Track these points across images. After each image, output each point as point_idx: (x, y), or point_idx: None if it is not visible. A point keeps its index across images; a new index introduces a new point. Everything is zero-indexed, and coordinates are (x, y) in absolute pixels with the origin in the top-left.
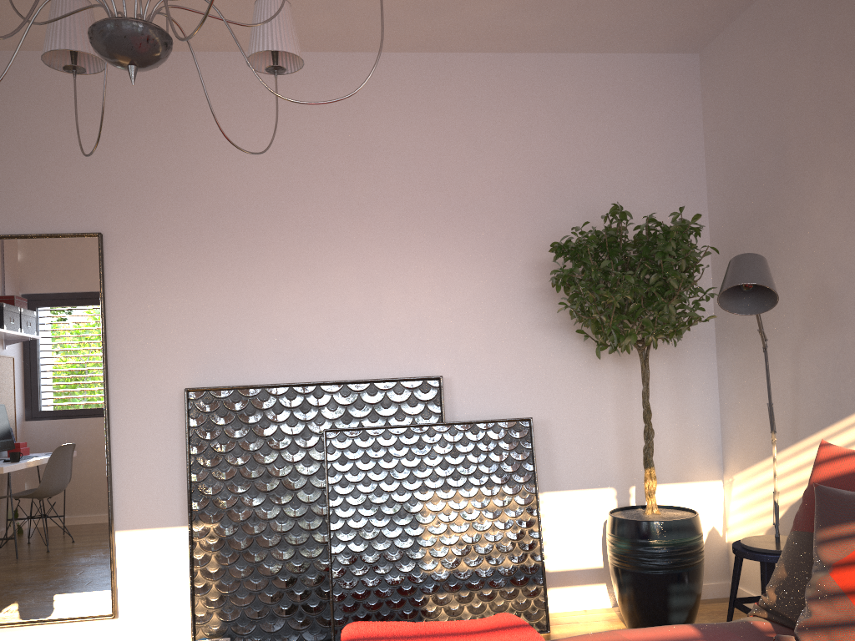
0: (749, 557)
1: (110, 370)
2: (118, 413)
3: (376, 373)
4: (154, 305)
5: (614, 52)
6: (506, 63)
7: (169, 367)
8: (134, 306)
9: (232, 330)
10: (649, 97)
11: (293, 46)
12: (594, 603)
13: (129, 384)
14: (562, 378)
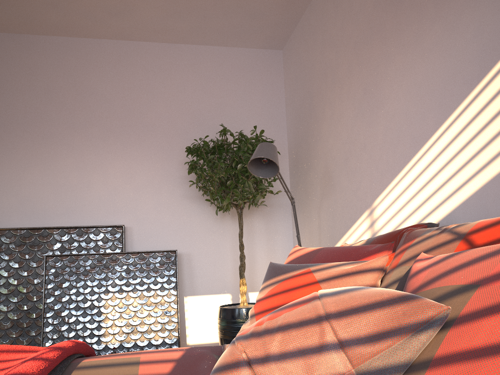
0: None
1: None
2: None
3: (84, 223)
4: None
5: (234, 46)
6: (171, 48)
7: None
8: None
9: None
10: (254, 72)
11: None
12: None
13: None
14: (200, 228)
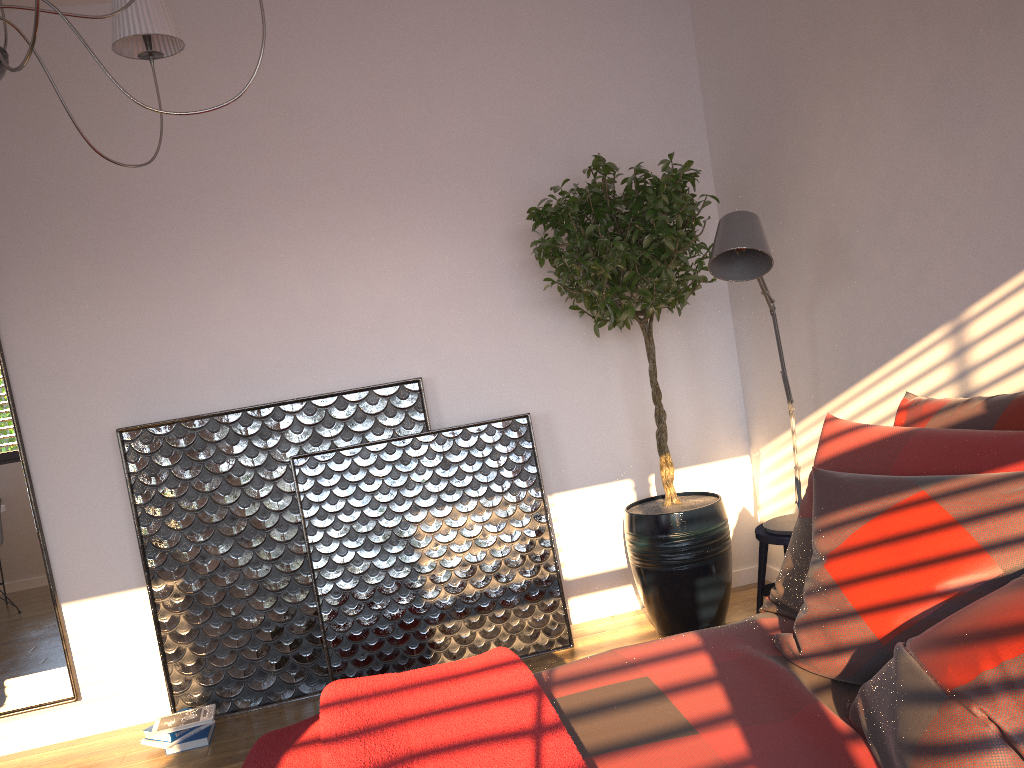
0: (772, 541)
1: (21, 418)
2: (41, 467)
3: (344, 383)
4: (62, 333)
5: None
6: None
7: (93, 406)
8: (37, 338)
9: (164, 353)
10: (628, 15)
11: (167, 25)
12: (622, 607)
13: (48, 431)
14: (560, 363)
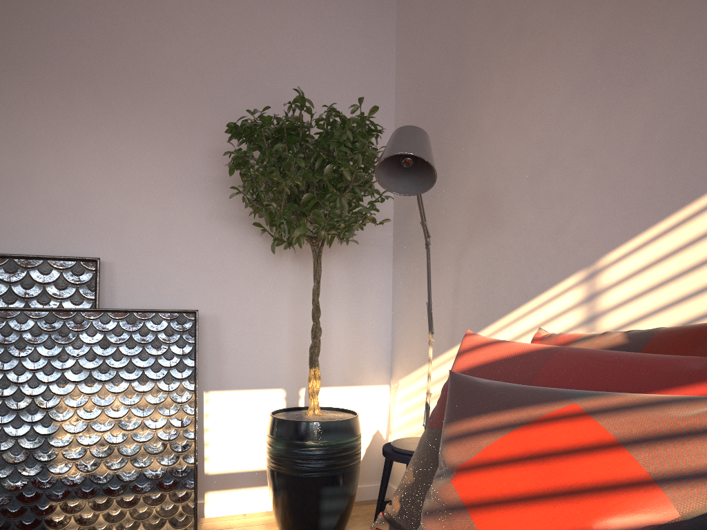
0: (396, 459)
1: None
2: None
3: (21, 249)
4: None
5: None
6: None
7: None
8: None
9: None
10: (347, 4)
11: None
12: (255, 507)
13: None
14: (238, 273)
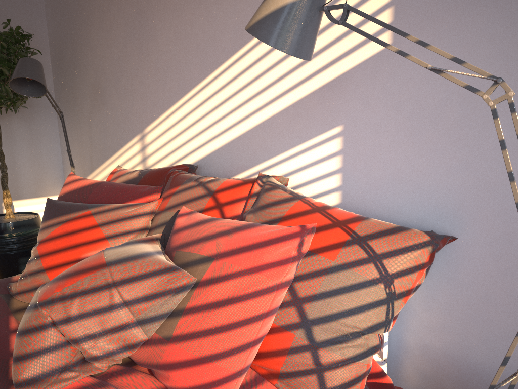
0: None
1: None
2: None
3: None
4: None
5: None
6: None
7: None
8: None
9: None
10: None
11: None
12: None
13: None
14: None
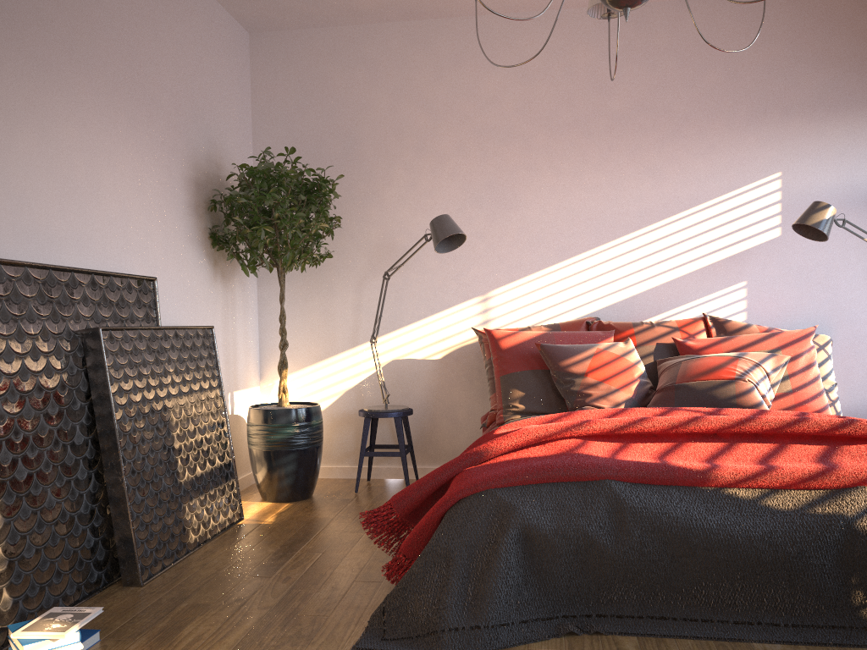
0: (391, 415)
1: None
2: None
3: (97, 266)
4: None
5: (220, 2)
6: None
7: None
8: None
9: None
10: (232, 54)
11: None
12: None
13: None
14: (200, 293)
